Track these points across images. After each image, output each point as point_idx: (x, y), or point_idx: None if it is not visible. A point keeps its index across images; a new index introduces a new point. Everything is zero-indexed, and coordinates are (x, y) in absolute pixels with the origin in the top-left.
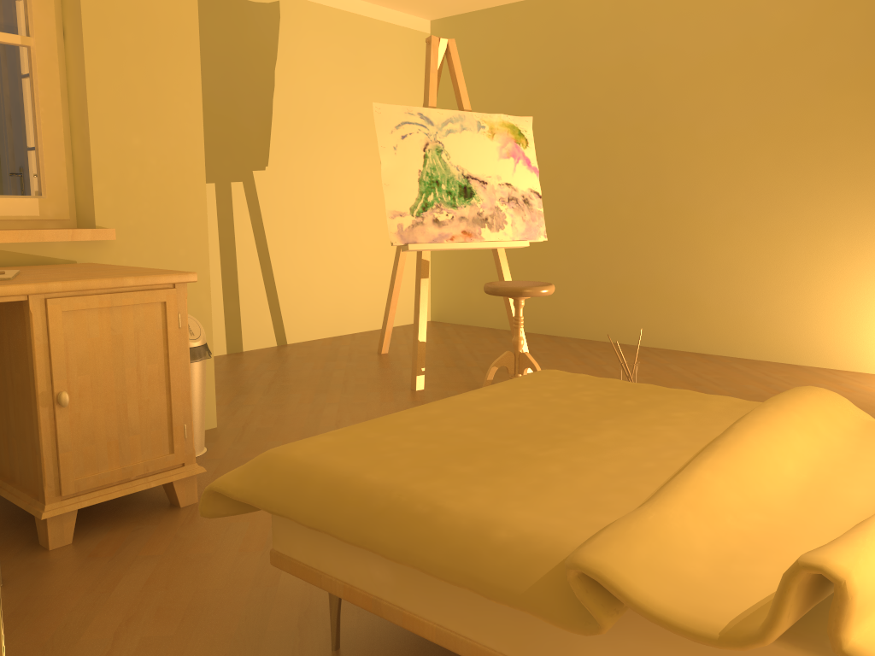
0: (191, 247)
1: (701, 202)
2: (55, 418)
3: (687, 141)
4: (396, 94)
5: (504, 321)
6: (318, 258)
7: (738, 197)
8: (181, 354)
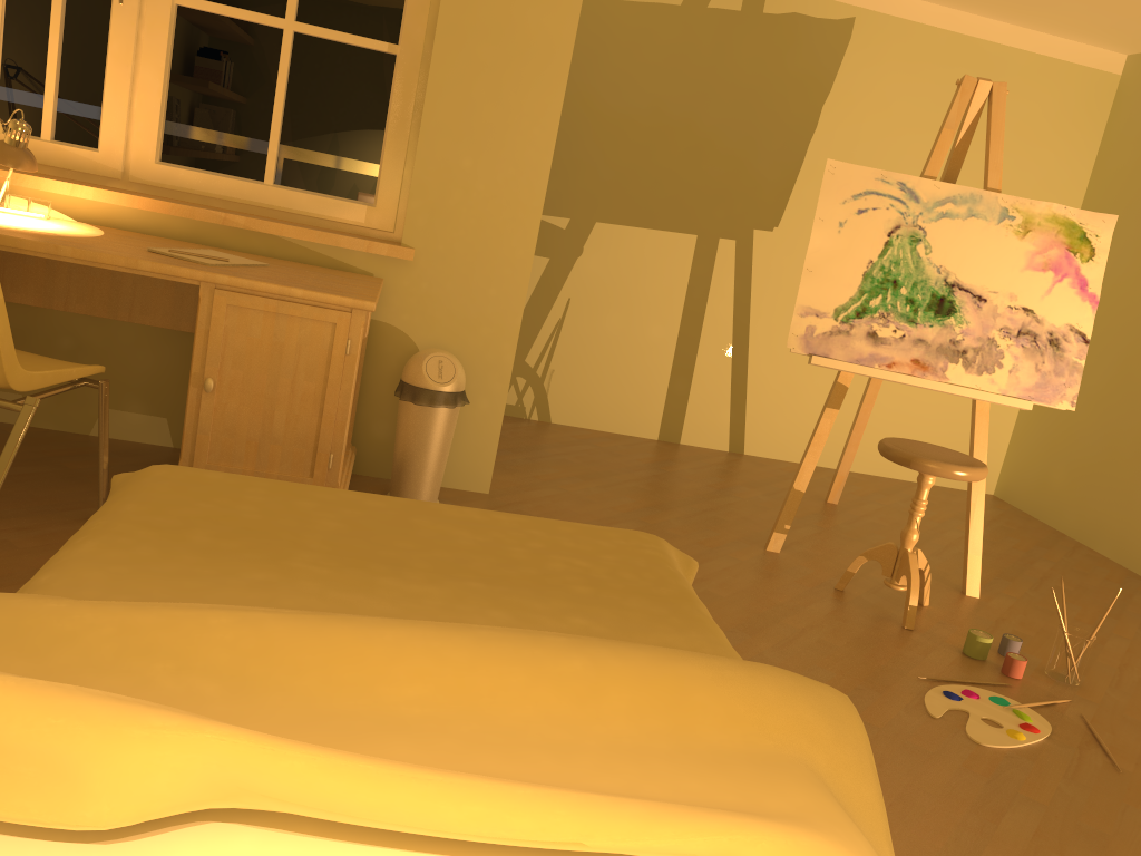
0: (505, 288)
1: None
2: (201, 401)
3: None
4: (1025, 159)
5: (1082, 529)
6: None
7: None
8: (344, 382)
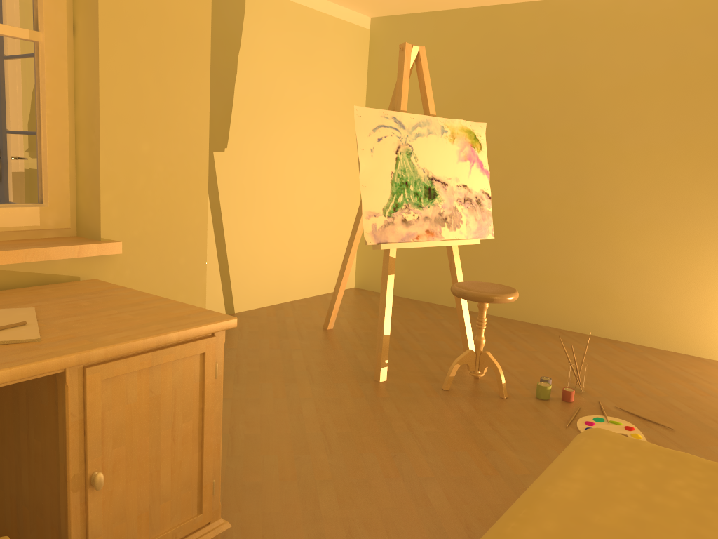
0: (191, 254)
1: (621, 205)
2: (86, 503)
3: (611, 150)
4: (339, 83)
5: (425, 294)
6: (265, 233)
7: (656, 205)
8: (215, 406)
